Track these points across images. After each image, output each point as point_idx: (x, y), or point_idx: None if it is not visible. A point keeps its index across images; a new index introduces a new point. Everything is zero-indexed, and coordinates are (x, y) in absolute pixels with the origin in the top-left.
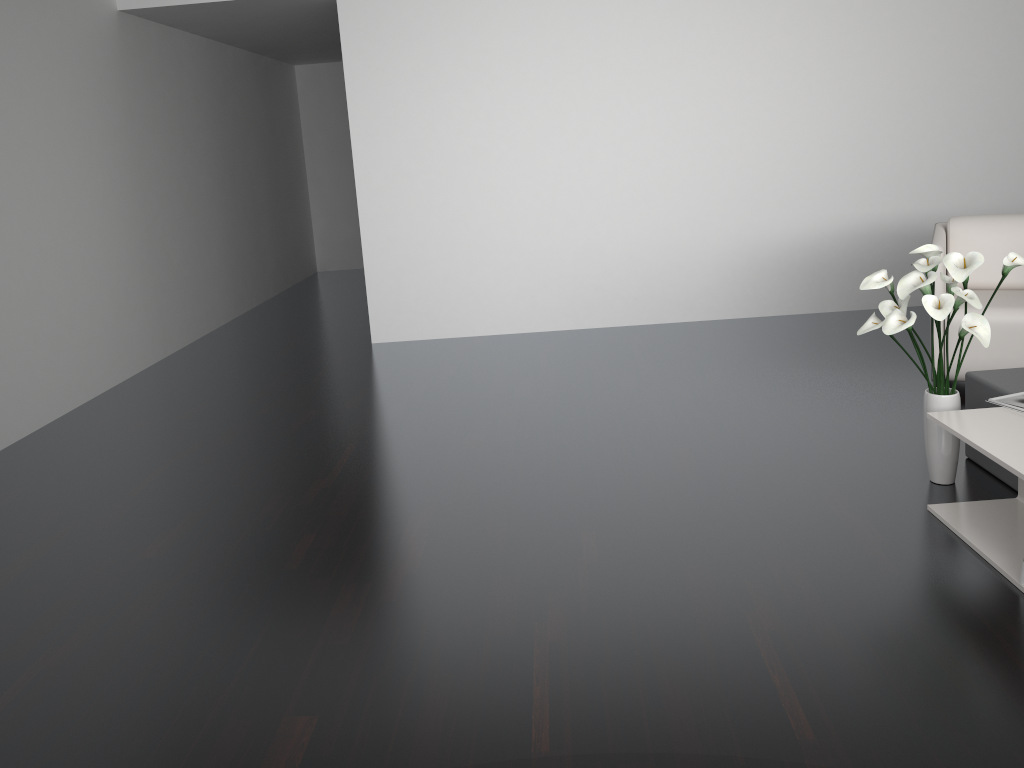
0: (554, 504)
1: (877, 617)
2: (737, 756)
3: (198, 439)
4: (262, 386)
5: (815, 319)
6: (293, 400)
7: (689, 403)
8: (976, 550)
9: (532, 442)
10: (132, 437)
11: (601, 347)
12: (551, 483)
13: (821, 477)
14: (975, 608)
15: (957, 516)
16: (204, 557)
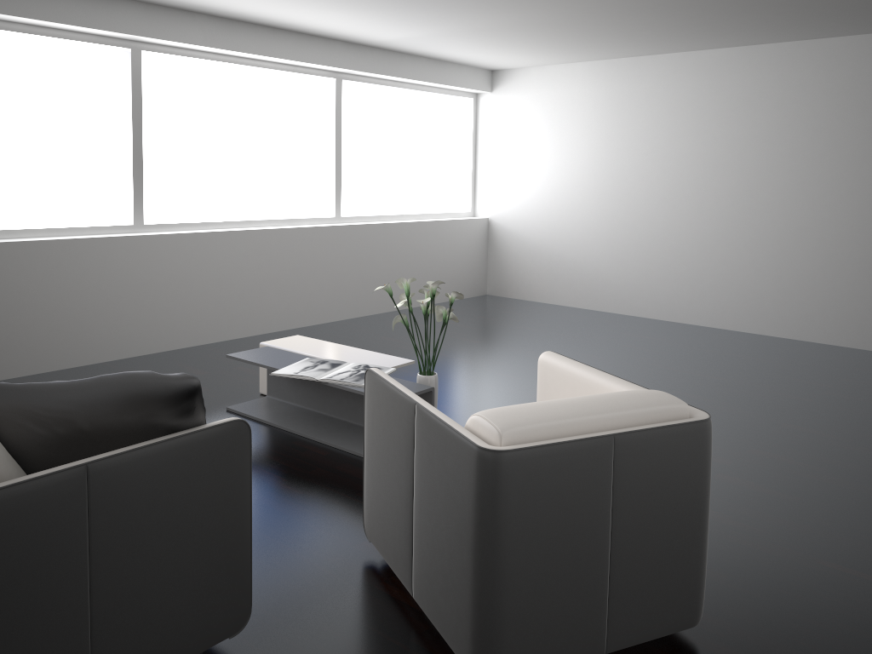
0: None
1: None
2: None
3: (793, 364)
4: None
5: None
6: (871, 388)
7: None
8: None
9: None
10: (820, 358)
11: None
12: None
13: None
14: None
15: None
16: (607, 348)
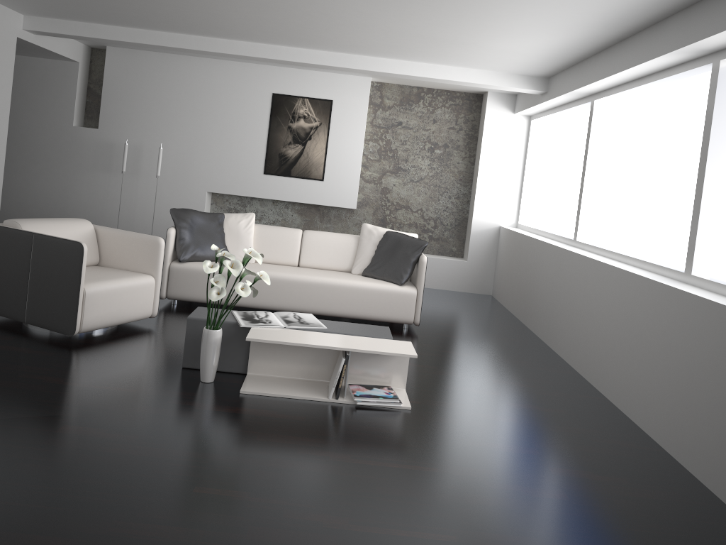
0: (124, 496)
1: (344, 432)
2: (451, 487)
3: None
4: None
5: None
6: None
7: None
8: (292, 397)
9: None
10: None
11: None
12: (72, 491)
13: (172, 402)
14: (342, 413)
15: (258, 389)
16: None
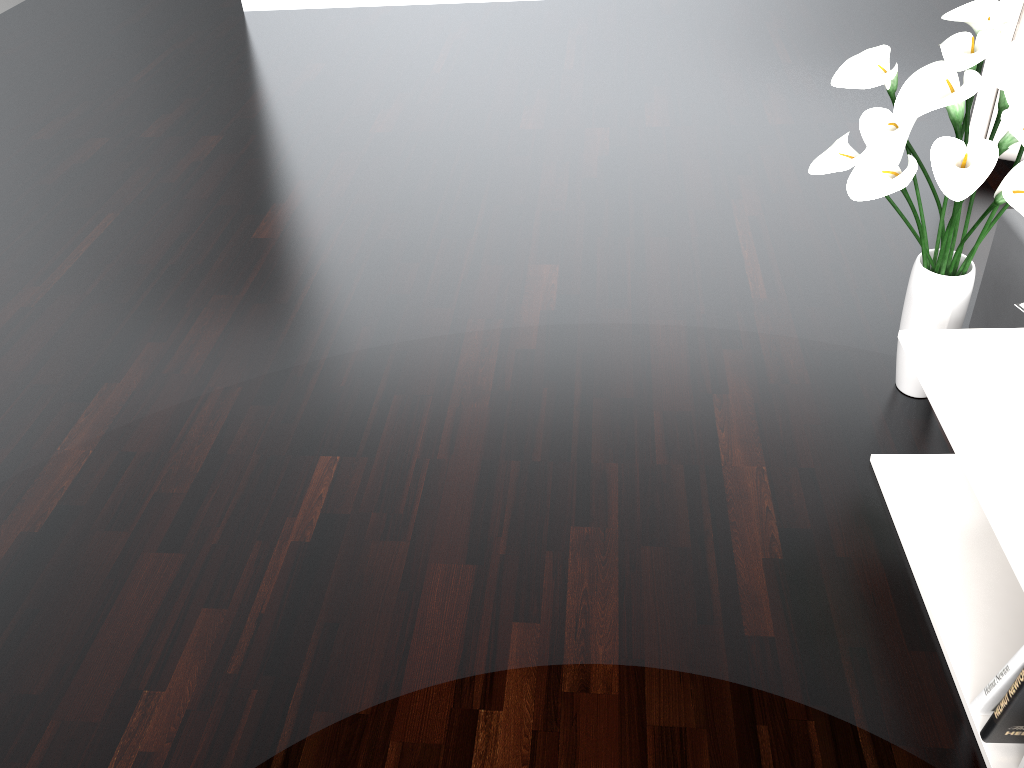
0: (313, 380)
1: (695, 763)
2: None
3: None
4: (67, 85)
5: (837, 2)
6: (89, 116)
7: (599, 166)
8: (920, 589)
9: (348, 232)
10: None
11: (528, 39)
12: (332, 329)
13: (729, 357)
14: (874, 762)
15: (912, 493)
16: None
